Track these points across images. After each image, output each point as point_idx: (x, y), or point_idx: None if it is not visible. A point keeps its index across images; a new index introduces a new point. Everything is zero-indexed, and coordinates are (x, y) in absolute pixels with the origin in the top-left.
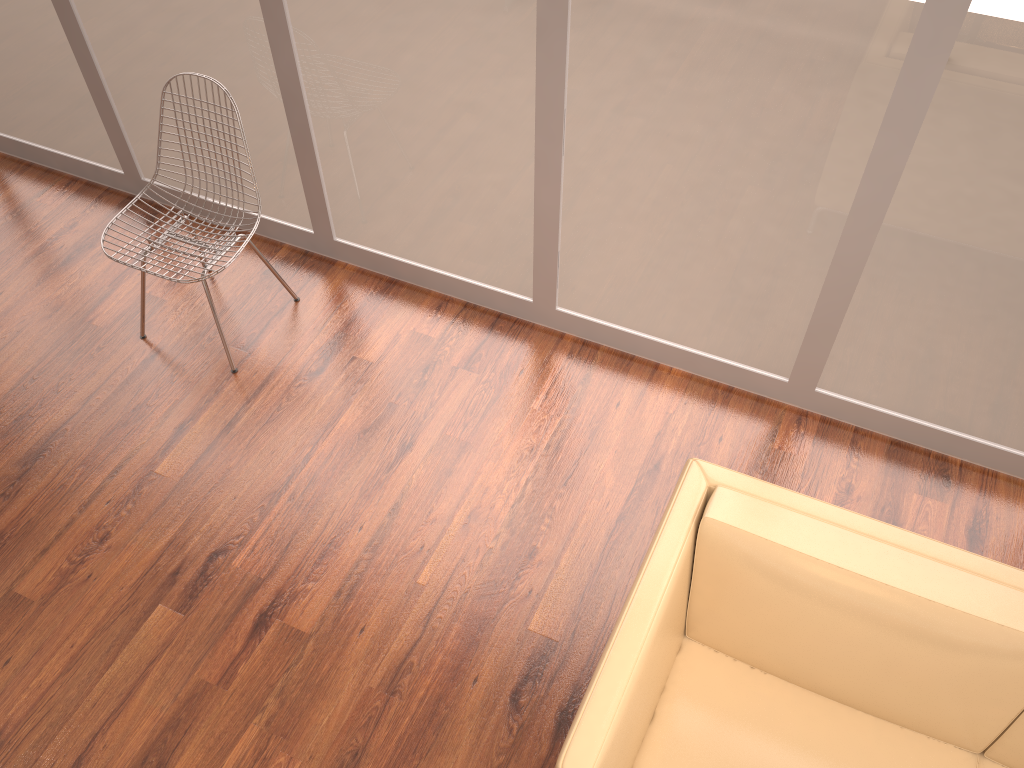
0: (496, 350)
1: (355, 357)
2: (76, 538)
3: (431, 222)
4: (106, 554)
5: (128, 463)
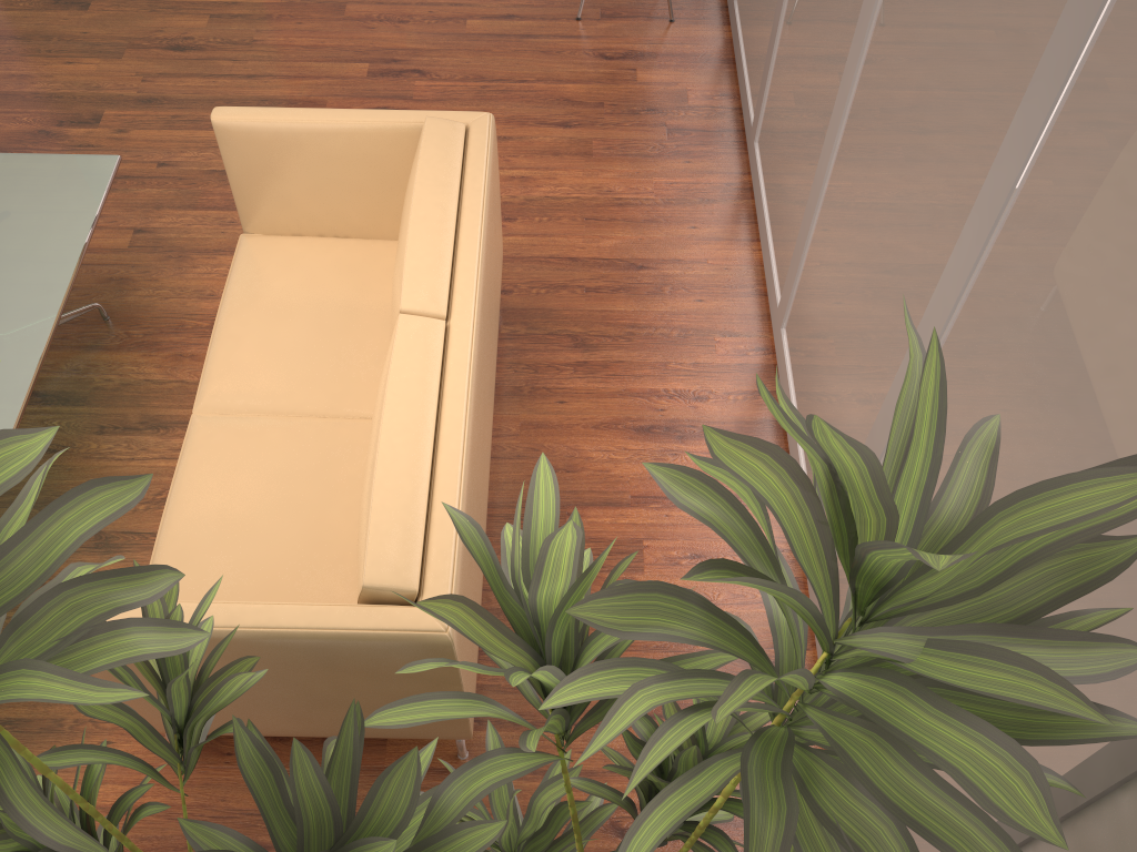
0: (700, 141)
1: (635, 70)
2: (396, 11)
3: (754, 10)
4: (392, 28)
5: (466, 7)
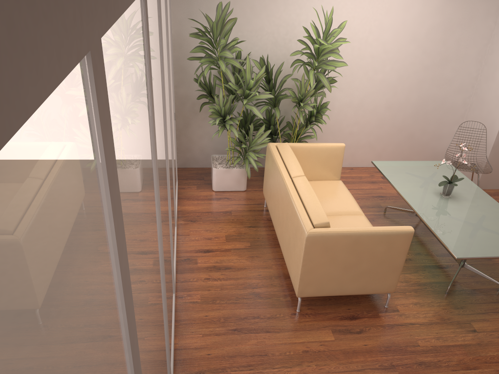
0: None
1: None
2: None
3: None
4: None
5: None
